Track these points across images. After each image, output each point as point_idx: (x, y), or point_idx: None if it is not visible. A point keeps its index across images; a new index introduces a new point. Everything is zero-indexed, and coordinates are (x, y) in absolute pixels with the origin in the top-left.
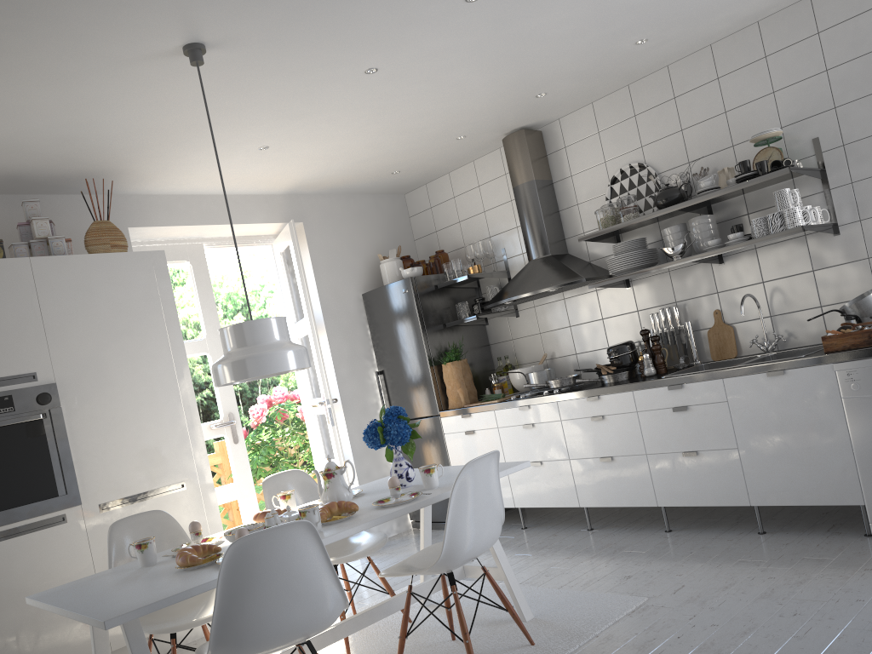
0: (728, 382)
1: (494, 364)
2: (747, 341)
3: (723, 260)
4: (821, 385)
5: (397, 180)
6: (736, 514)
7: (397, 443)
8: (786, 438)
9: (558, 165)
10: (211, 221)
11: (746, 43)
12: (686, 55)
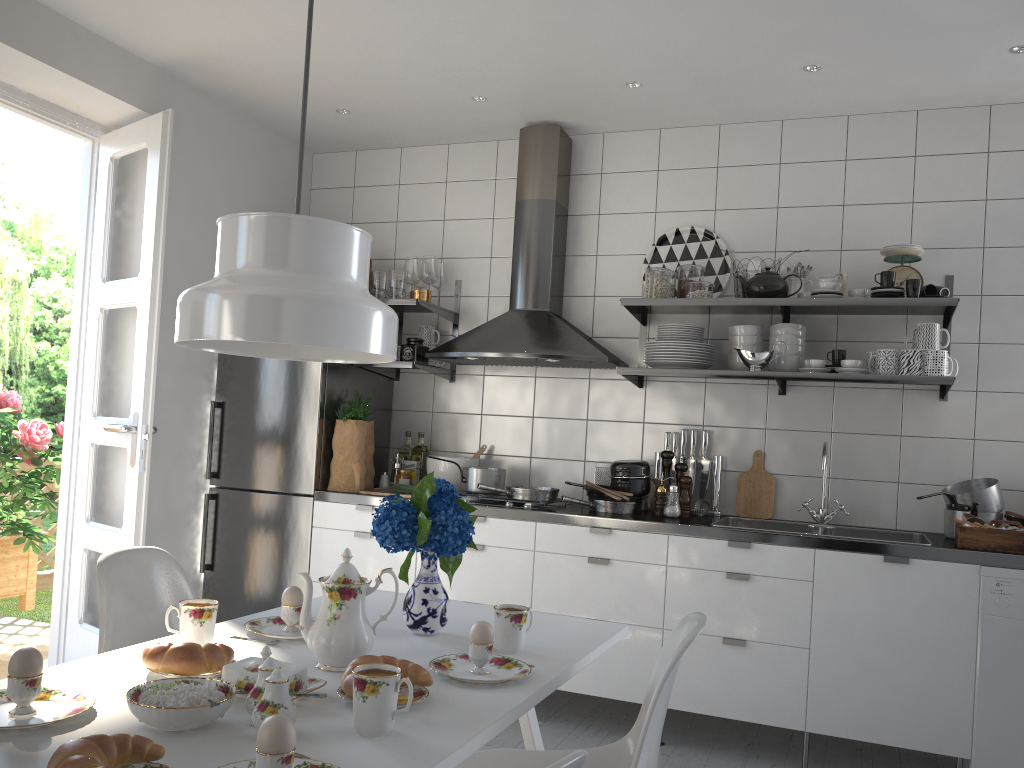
0: (822, 556)
1: (390, 439)
2: (788, 501)
3: (786, 389)
4: (955, 590)
5: (329, 126)
6: (734, 730)
7: (446, 550)
8: (885, 650)
9: (583, 194)
10: (25, 47)
11: (895, 130)
12: (813, 117)
